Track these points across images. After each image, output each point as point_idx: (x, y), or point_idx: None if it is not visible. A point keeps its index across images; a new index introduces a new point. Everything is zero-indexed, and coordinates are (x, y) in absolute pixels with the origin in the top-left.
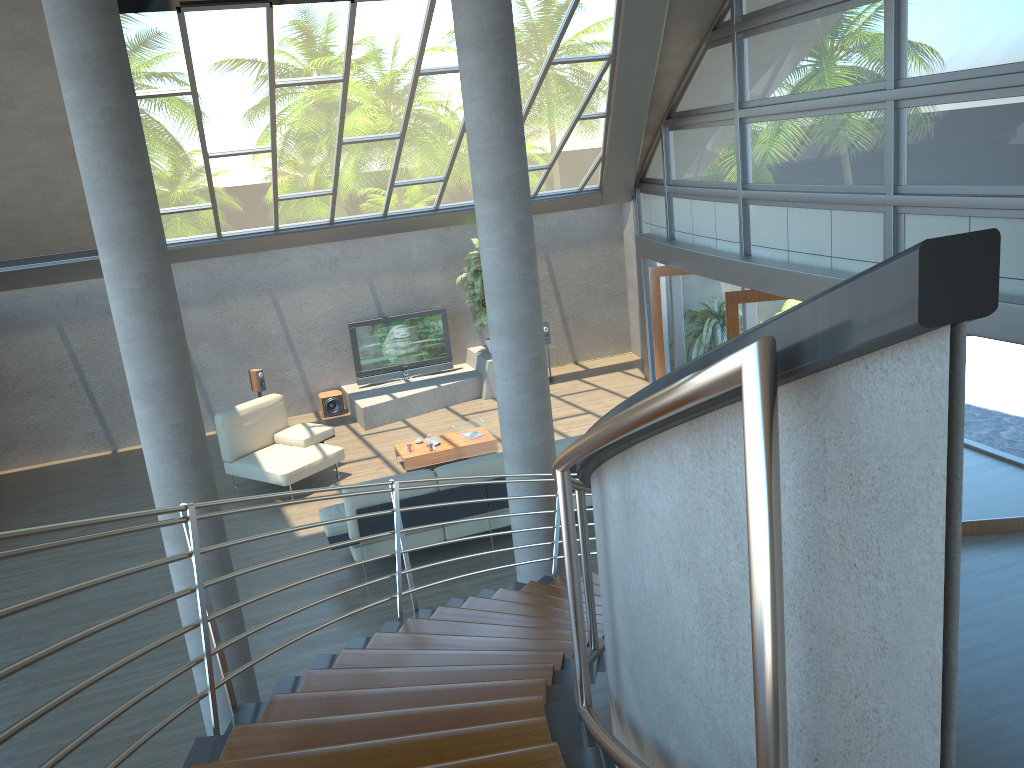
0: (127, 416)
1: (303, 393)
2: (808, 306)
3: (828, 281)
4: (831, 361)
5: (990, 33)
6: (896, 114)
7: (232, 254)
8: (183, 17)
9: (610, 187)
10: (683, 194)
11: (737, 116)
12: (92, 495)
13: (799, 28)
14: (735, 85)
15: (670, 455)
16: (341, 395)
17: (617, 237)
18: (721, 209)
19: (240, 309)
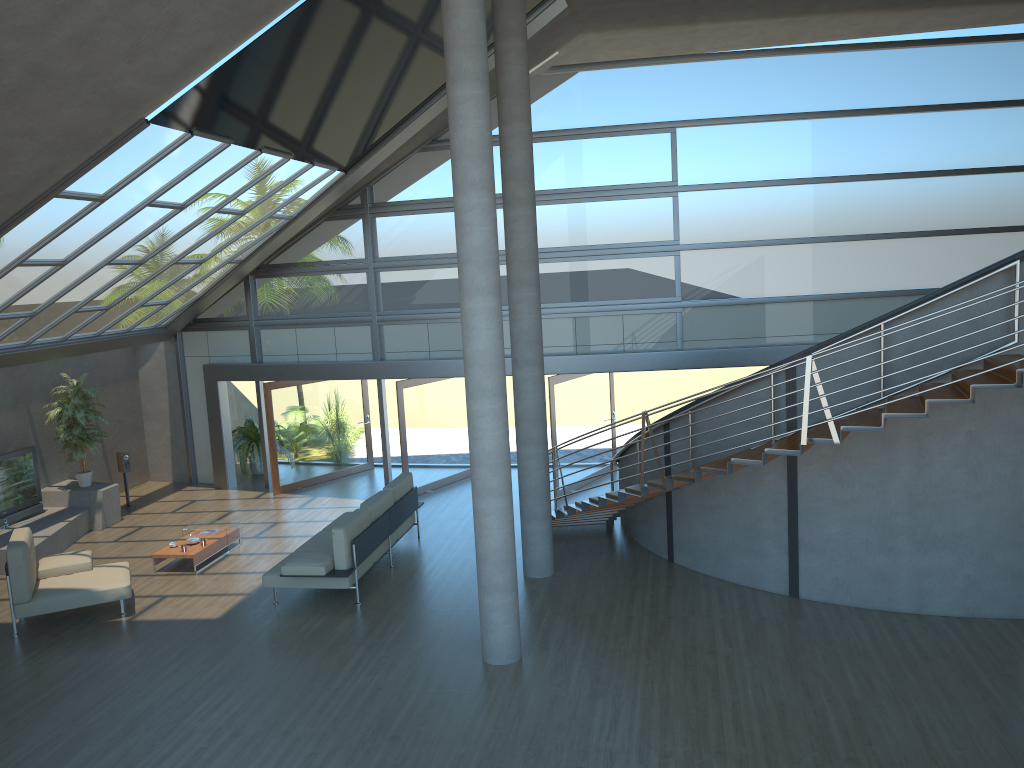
0: None
1: None
2: (1017, 255)
3: None
4: (1021, 261)
5: (579, 230)
6: None
7: None
8: (189, 139)
9: (176, 325)
10: (282, 325)
11: (372, 267)
12: None
13: (437, 216)
14: (369, 246)
15: (956, 295)
16: None
17: (135, 375)
18: (344, 331)
19: None
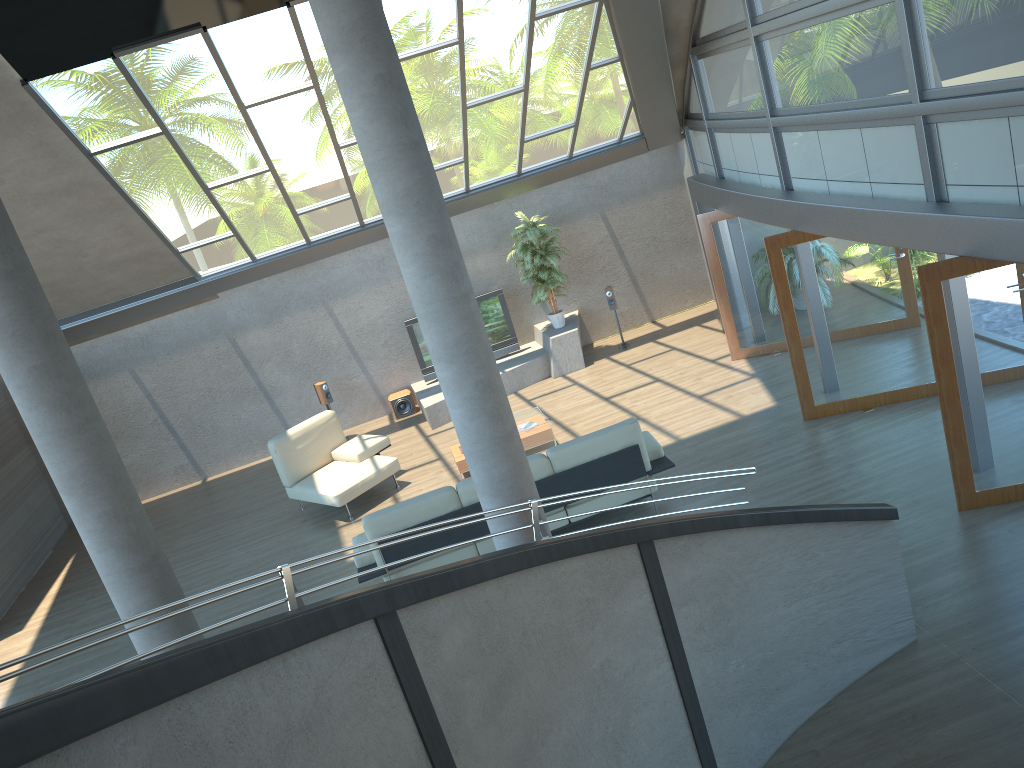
0: (210, 445)
1: (374, 397)
2: None
3: (864, 214)
4: None
5: None
6: (907, 5)
7: (273, 274)
8: (120, 62)
9: (652, 131)
10: (722, 128)
11: (751, 34)
12: (176, 532)
13: None
14: None
15: None
16: (409, 395)
17: (677, 180)
18: (757, 141)
19: (297, 324)
